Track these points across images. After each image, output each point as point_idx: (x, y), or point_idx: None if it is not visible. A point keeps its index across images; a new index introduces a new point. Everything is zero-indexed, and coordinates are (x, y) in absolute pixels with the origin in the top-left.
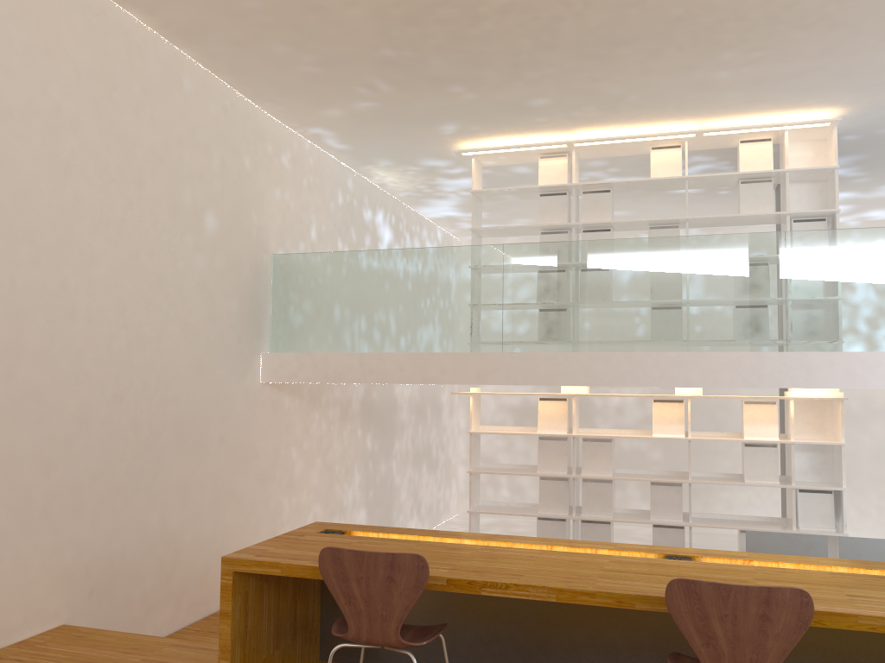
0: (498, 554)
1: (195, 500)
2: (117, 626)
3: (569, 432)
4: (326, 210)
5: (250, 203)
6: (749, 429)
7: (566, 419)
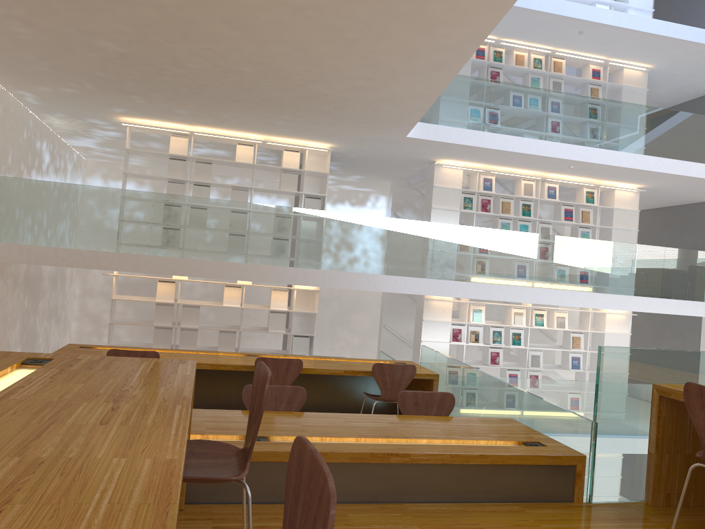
0: (178, 355)
1: None
2: None
3: (174, 301)
4: (17, 142)
5: None
6: (273, 303)
7: (174, 293)
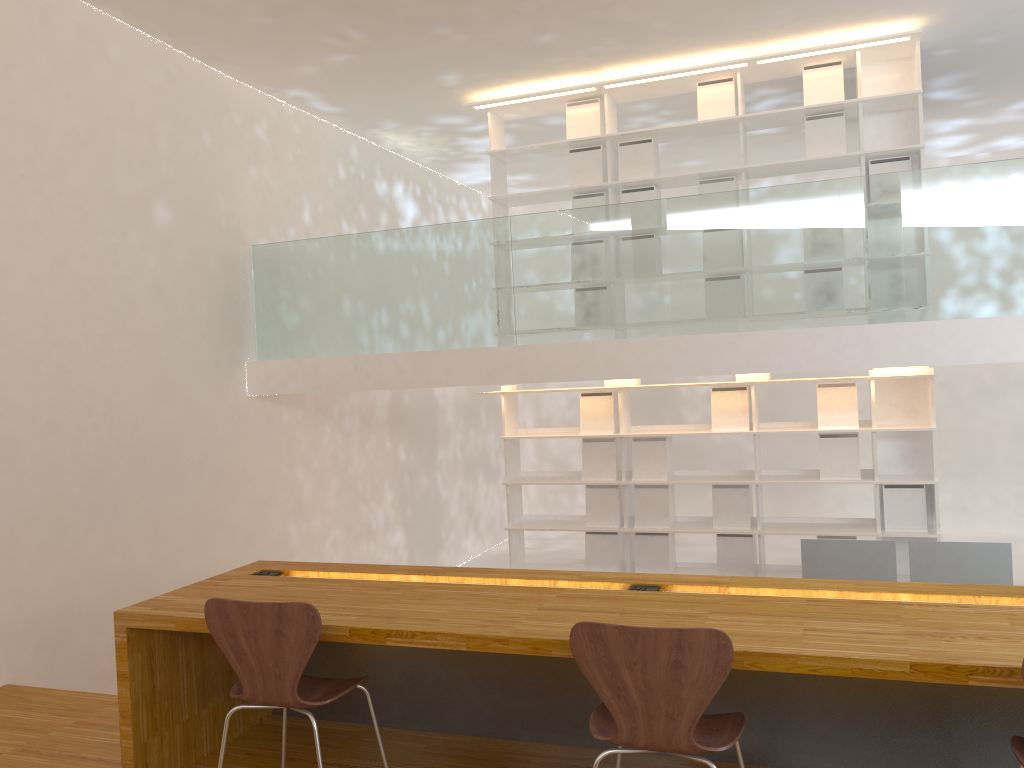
0: (433, 593)
1: (170, 535)
2: (79, 681)
3: (619, 431)
4: (322, 187)
5: (215, 187)
6: (824, 417)
7: (612, 416)
